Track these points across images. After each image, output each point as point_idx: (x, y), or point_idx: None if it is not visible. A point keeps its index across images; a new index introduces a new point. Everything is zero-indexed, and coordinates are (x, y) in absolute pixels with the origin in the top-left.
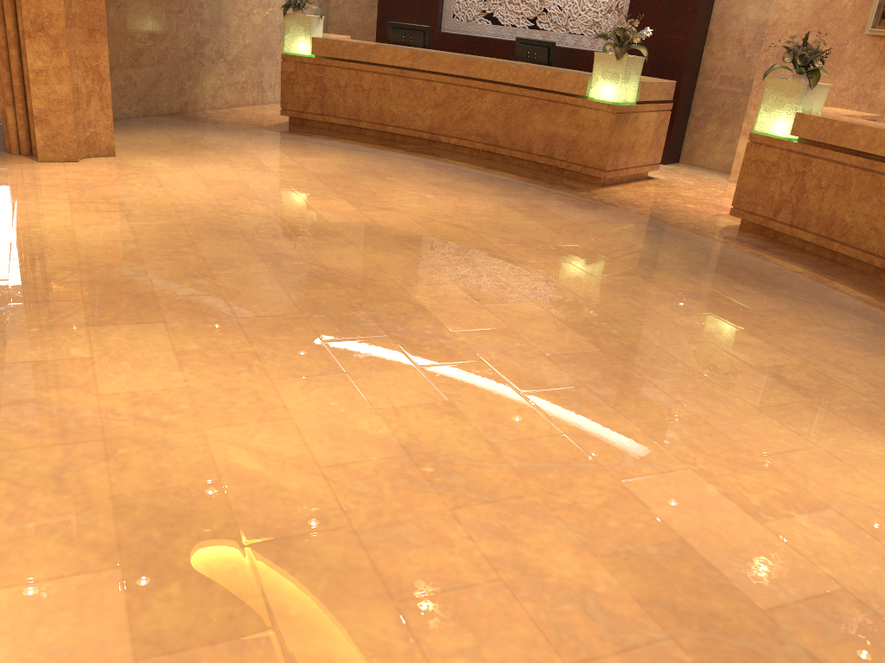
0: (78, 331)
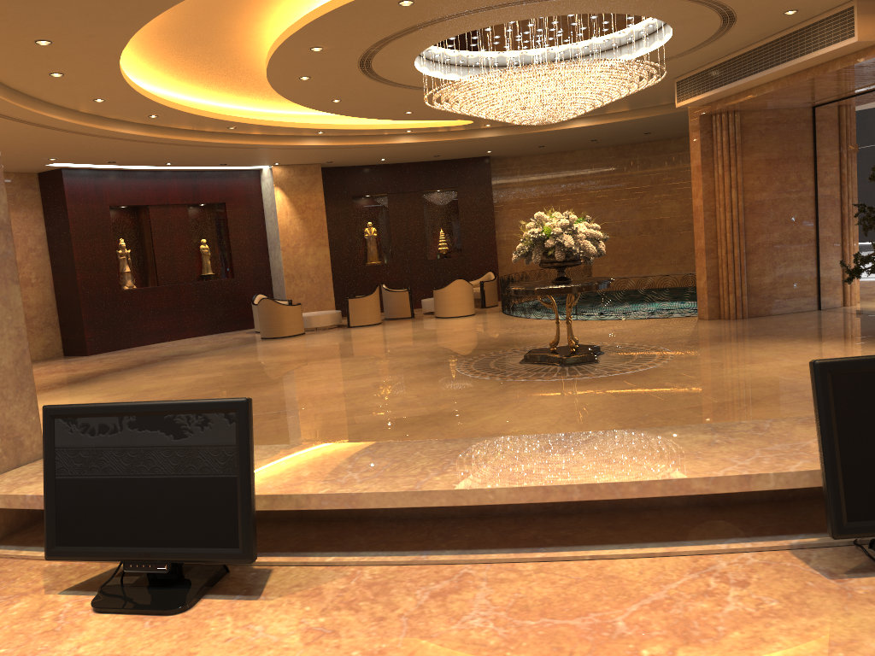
0: (597, 390)
